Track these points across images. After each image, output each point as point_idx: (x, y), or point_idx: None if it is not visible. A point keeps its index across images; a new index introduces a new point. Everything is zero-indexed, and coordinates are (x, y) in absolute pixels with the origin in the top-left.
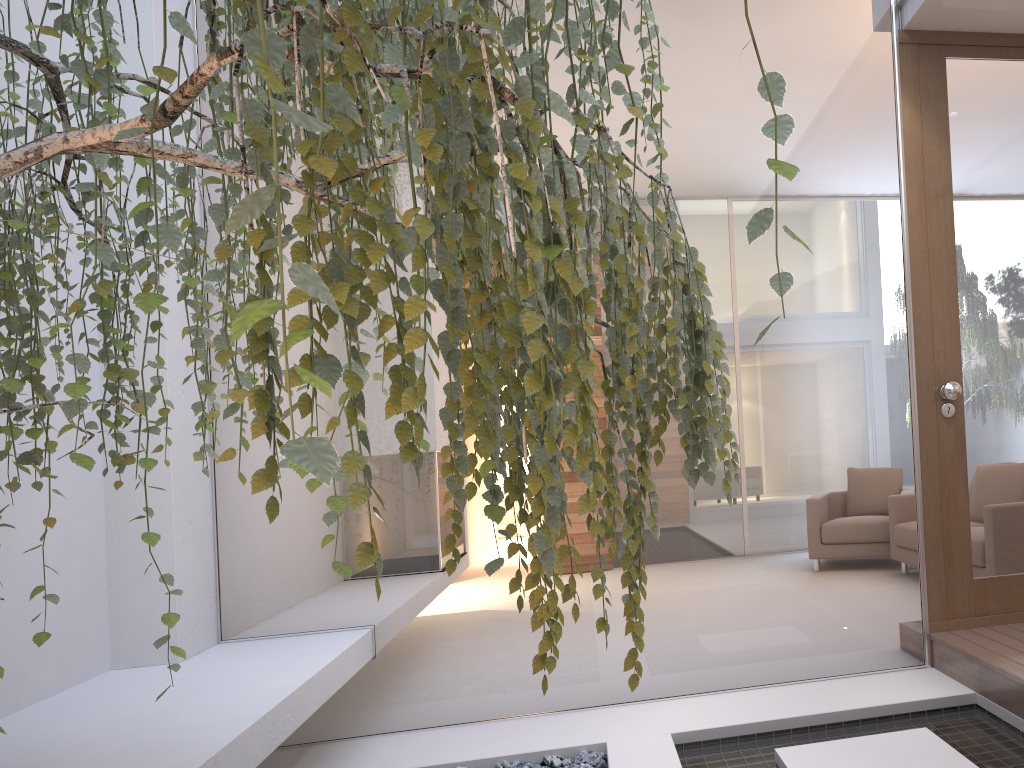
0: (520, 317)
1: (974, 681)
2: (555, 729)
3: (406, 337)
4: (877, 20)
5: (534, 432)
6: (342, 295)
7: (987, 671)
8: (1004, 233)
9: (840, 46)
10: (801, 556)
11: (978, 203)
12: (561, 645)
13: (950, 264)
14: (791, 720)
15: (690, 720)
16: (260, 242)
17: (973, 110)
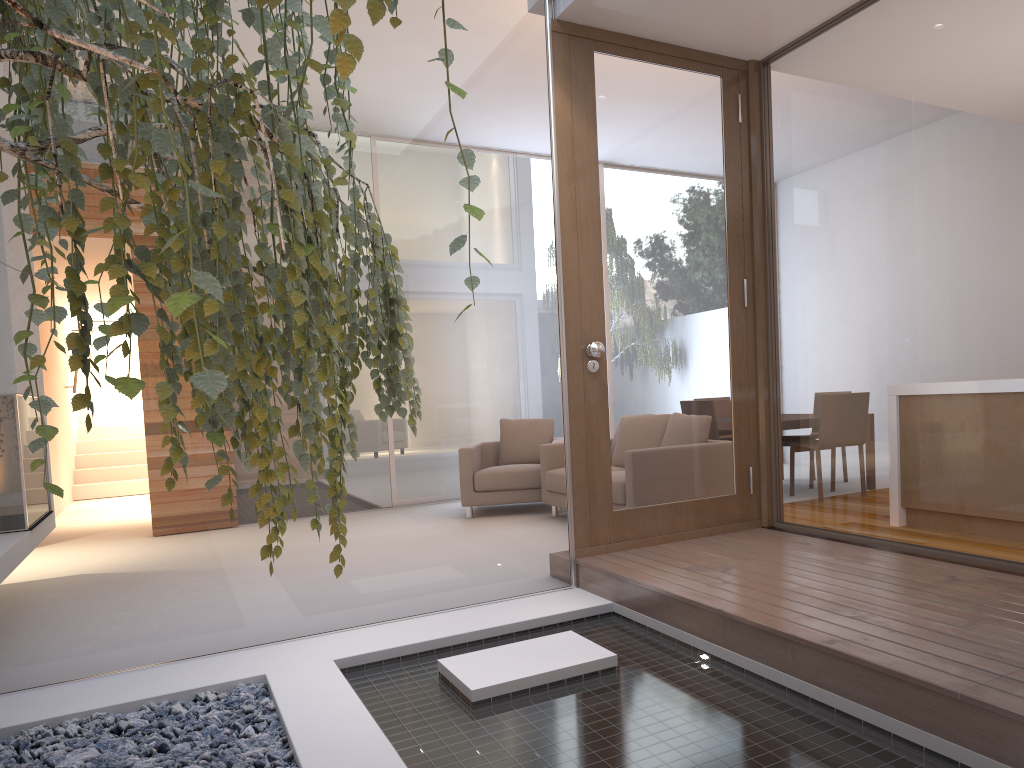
0: (288, 294)
1: (612, 593)
2: (205, 670)
3: (205, 304)
4: (532, 6)
5: (260, 373)
6: (152, 272)
7: (622, 583)
8: (642, 215)
9: (497, 24)
10: (459, 495)
11: (621, 186)
12: (207, 590)
13: (596, 238)
14: (451, 638)
15: (352, 648)
16: (76, 228)
17: (617, 103)
